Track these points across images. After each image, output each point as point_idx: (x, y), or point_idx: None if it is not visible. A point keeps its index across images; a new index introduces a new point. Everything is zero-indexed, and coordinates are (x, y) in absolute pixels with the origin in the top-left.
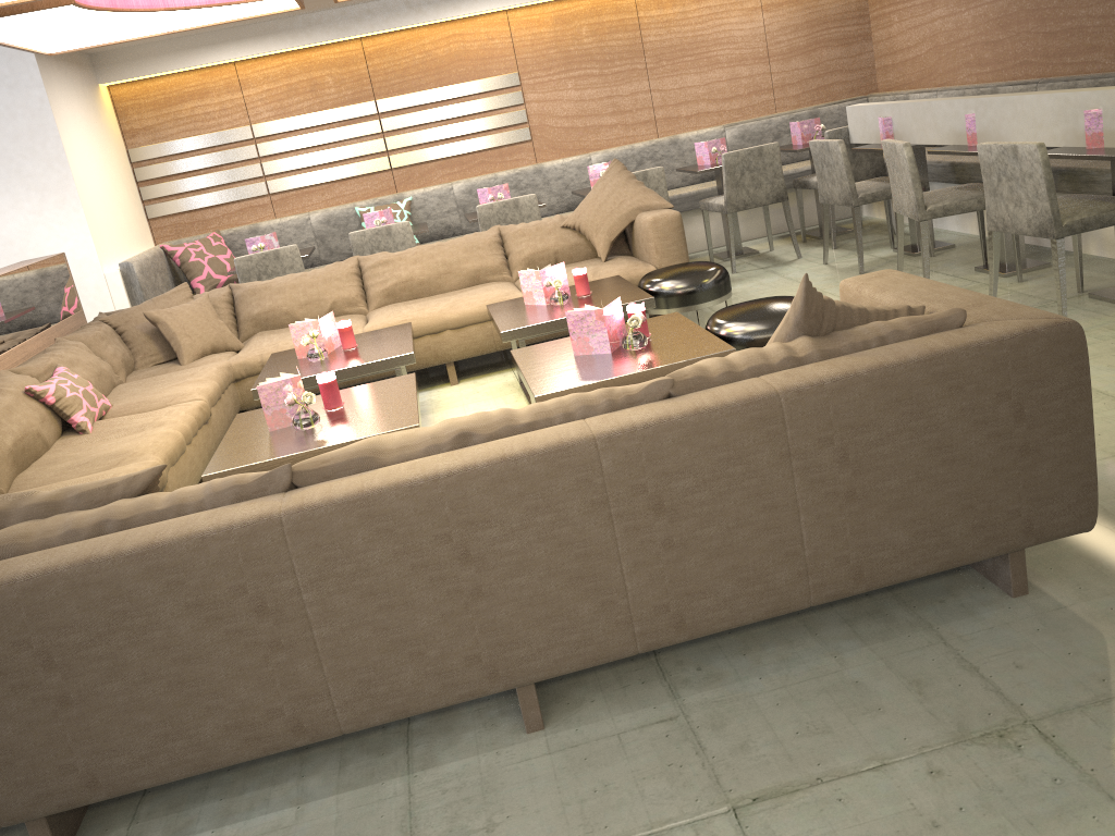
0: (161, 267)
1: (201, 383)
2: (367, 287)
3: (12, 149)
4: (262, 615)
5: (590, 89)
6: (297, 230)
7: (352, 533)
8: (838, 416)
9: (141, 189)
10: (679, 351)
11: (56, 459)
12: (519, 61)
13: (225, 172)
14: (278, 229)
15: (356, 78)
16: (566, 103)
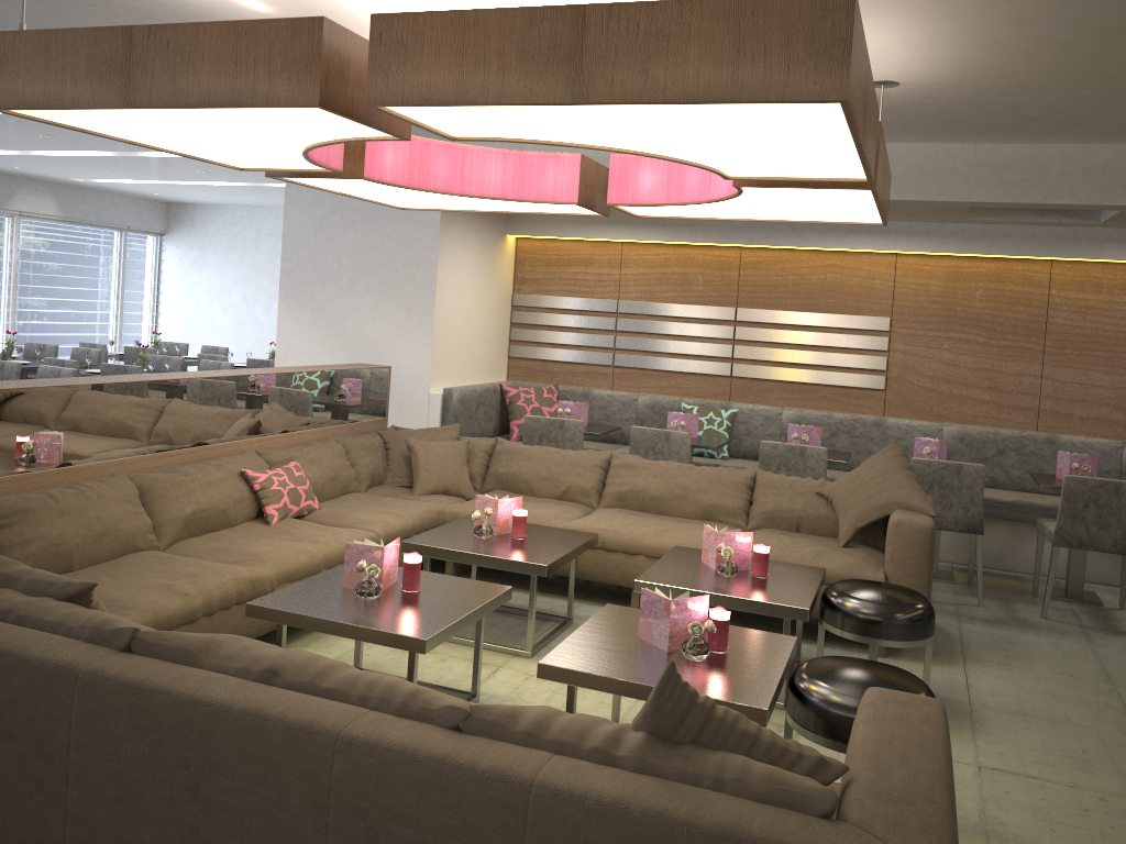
0: (489, 401)
1: (397, 518)
2: (606, 484)
3: (400, 272)
4: (39, 752)
5: (968, 356)
6: (623, 406)
7: (118, 716)
8: None
9: (511, 330)
10: (720, 682)
11: (221, 538)
12: (896, 307)
13: (583, 335)
14: (606, 399)
15: (725, 283)
16: (935, 363)
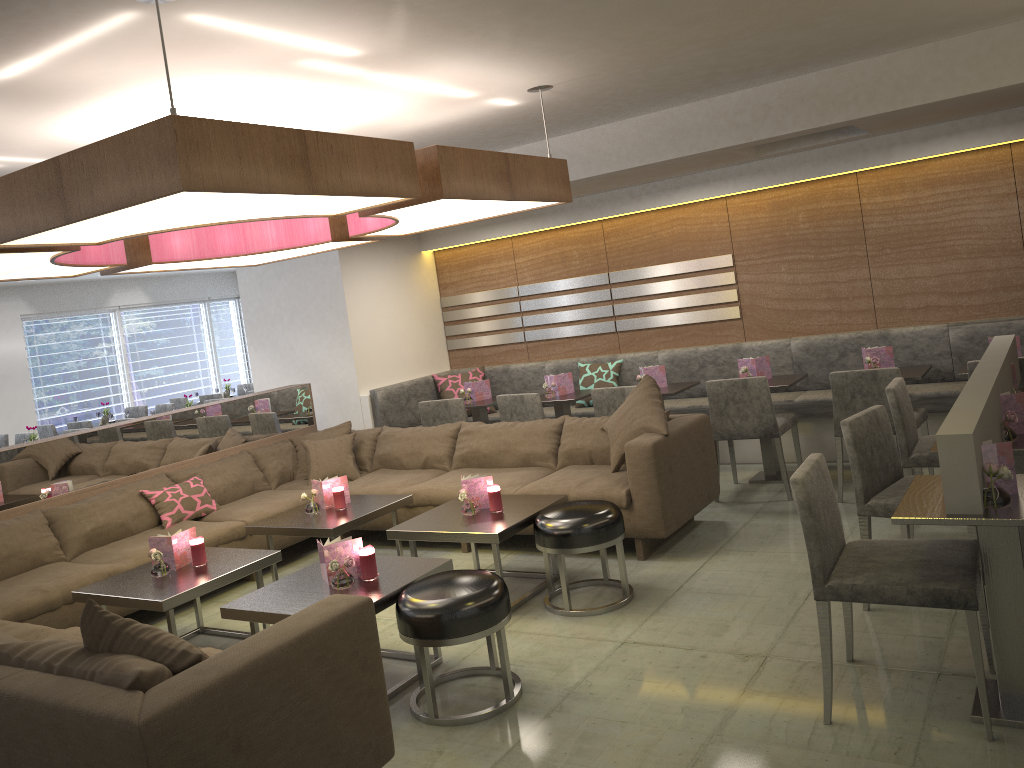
0: (422, 392)
1: (274, 506)
2: (455, 450)
3: (321, 304)
4: None
5: (804, 274)
6: (535, 374)
7: None
8: (5, 726)
9: (445, 328)
10: None
11: (118, 544)
12: (735, 244)
13: (498, 321)
14: (521, 371)
15: (595, 253)
16: (778, 286)
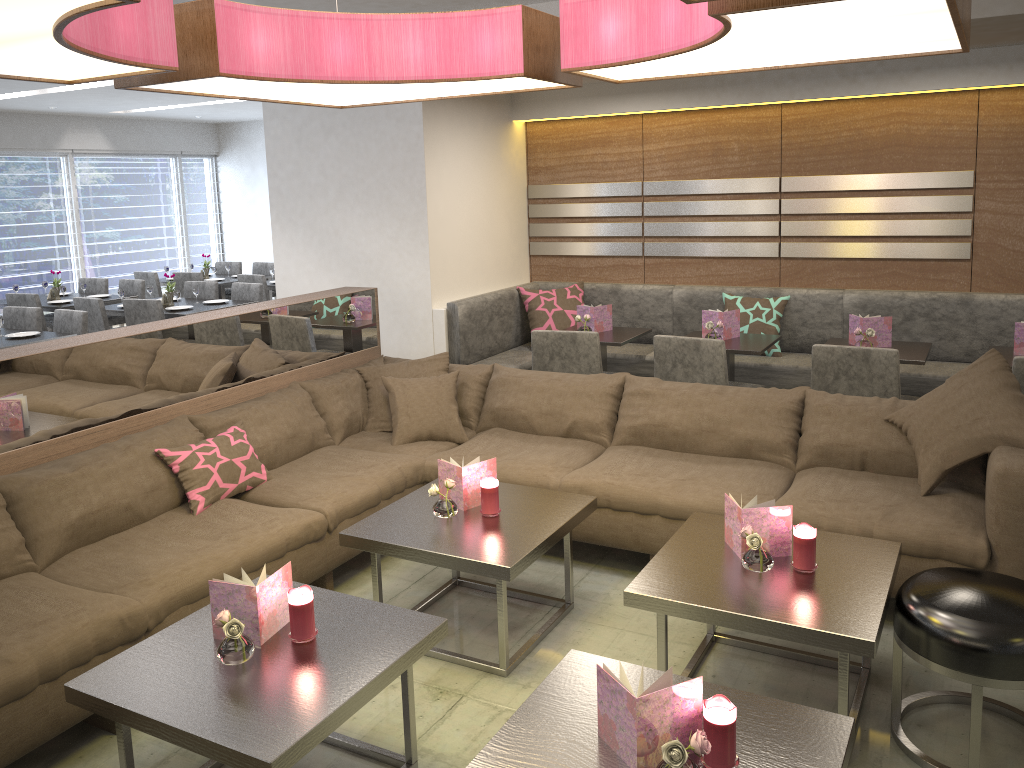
0: (506, 309)
1: (359, 484)
2: (618, 416)
3: (387, 177)
4: None
5: None
6: (656, 301)
7: None
8: None
9: (529, 225)
10: None
11: (122, 542)
12: (980, 157)
13: (607, 225)
14: (637, 295)
15: (765, 149)
16: None
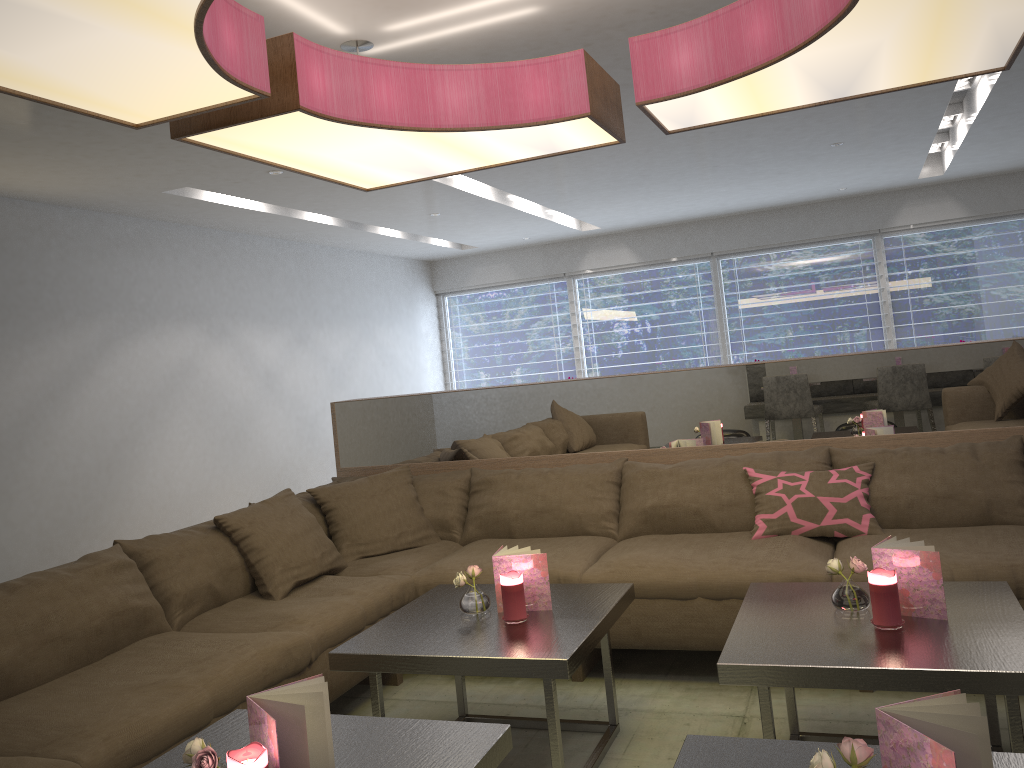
0: None
1: None
2: None
3: None
4: None
5: None
6: None
7: None
8: None
9: None
10: None
11: (674, 539)
12: None
13: None
14: None
15: None
16: None
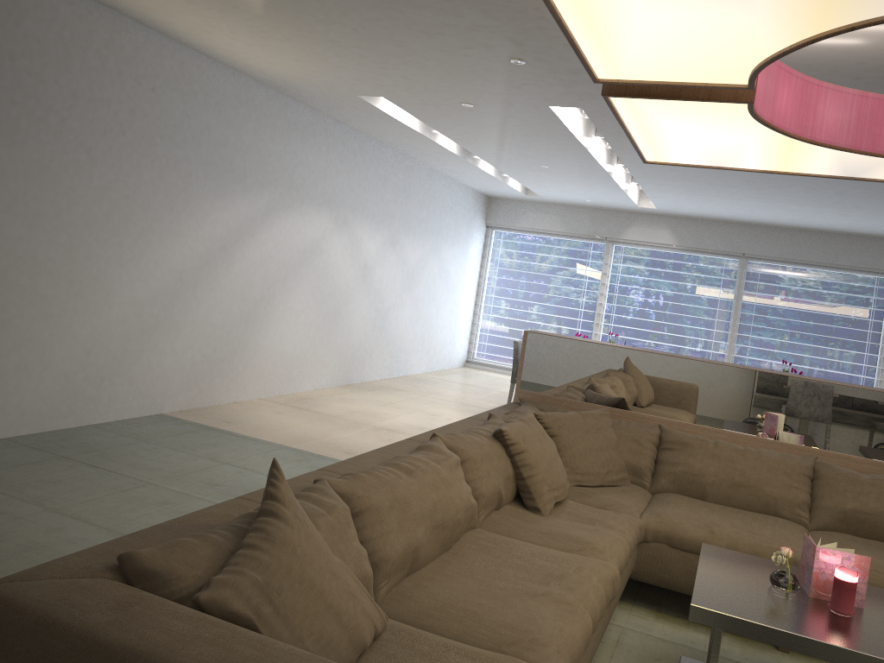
0: None
1: None
2: None
3: None
4: None
5: None
6: None
7: None
8: None
9: None
10: None
11: (875, 545)
12: None
13: None
14: None
15: None
16: None
